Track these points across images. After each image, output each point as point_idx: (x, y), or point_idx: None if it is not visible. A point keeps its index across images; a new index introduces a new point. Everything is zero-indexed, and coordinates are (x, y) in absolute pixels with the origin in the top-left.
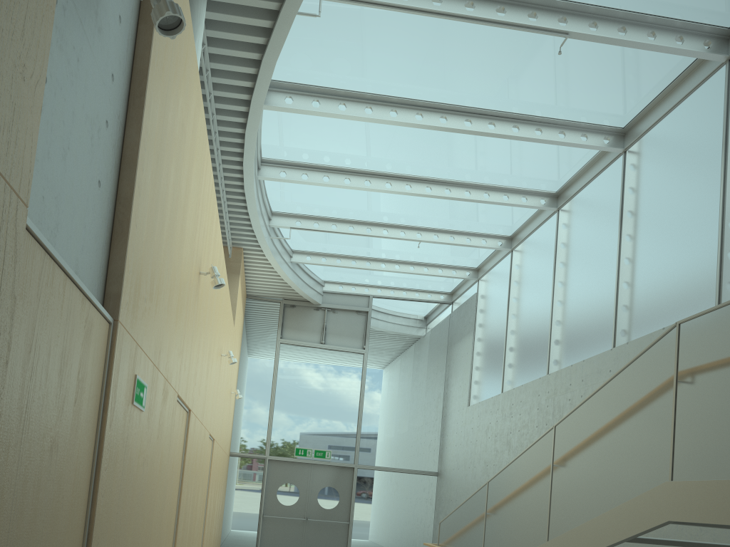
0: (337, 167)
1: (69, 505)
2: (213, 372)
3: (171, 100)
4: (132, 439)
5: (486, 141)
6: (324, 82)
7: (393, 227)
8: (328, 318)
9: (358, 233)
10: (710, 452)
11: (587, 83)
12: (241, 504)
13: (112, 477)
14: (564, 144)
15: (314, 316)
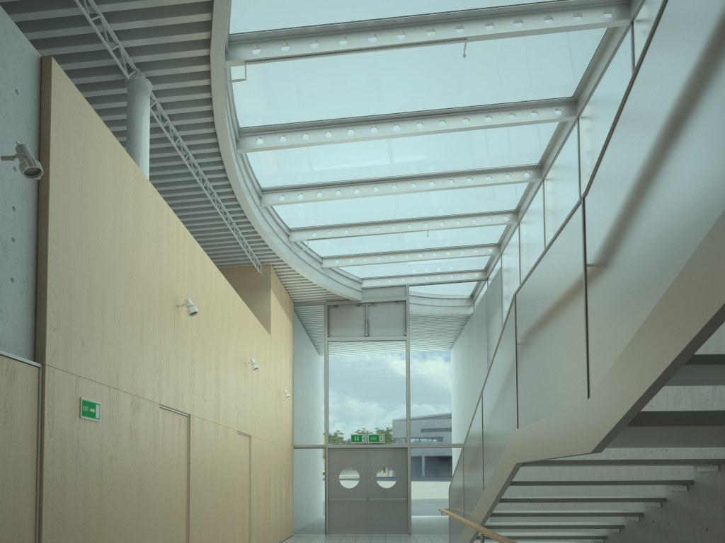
0: (327, 182)
1: (12, 487)
2: (231, 380)
3: (89, 197)
4: (86, 442)
5: (448, 135)
6: (284, 120)
7: (401, 222)
8: (369, 311)
9: (369, 233)
10: (527, 402)
11: (515, 69)
12: (308, 490)
13: (62, 469)
14: (515, 125)
15: (356, 312)
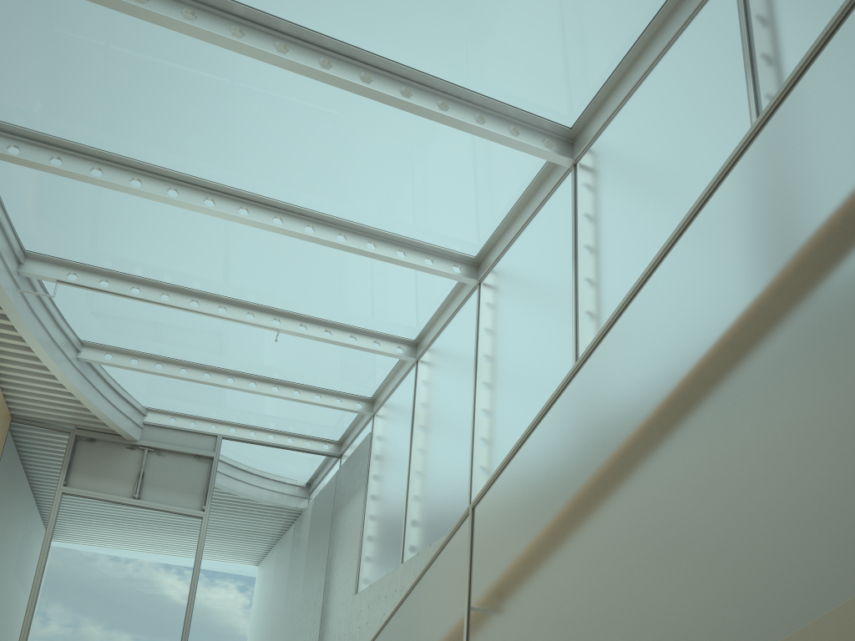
0: (118, 155)
1: None
2: None
3: None
4: None
5: (362, 127)
6: None
7: (236, 305)
8: (149, 461)
9: (177, 304)
10: None
11: (516, 8)
12: None
13: None
14: (483, 135)
15: (125, 457)
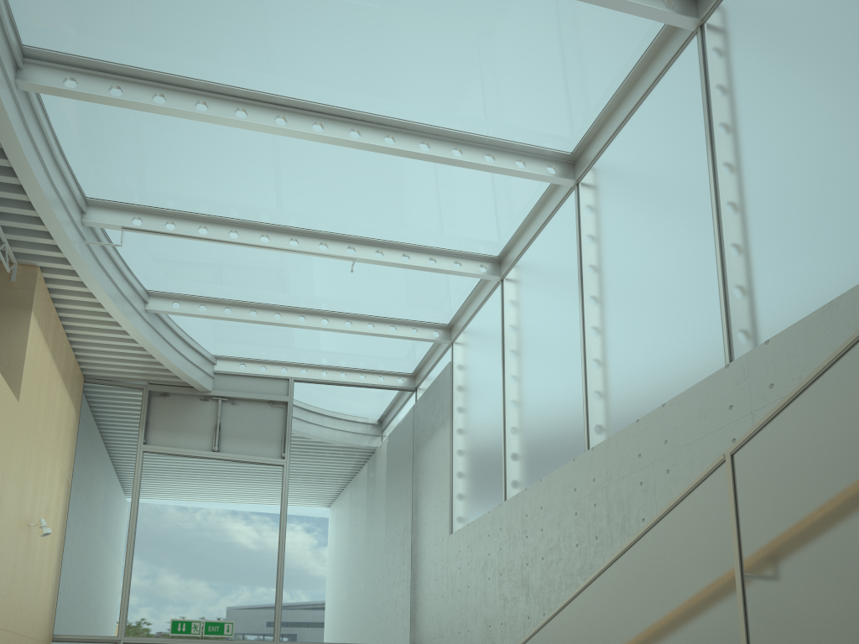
0: (180, 77)
1: None
2: None
3: None
4: None
5: (451, 10)
6: None
7: (308, 236)
8: (223, 412)
9: (247, 241)
10: None
11: None
12: None
13: None
14: (595, 1)
15: (200, 410)
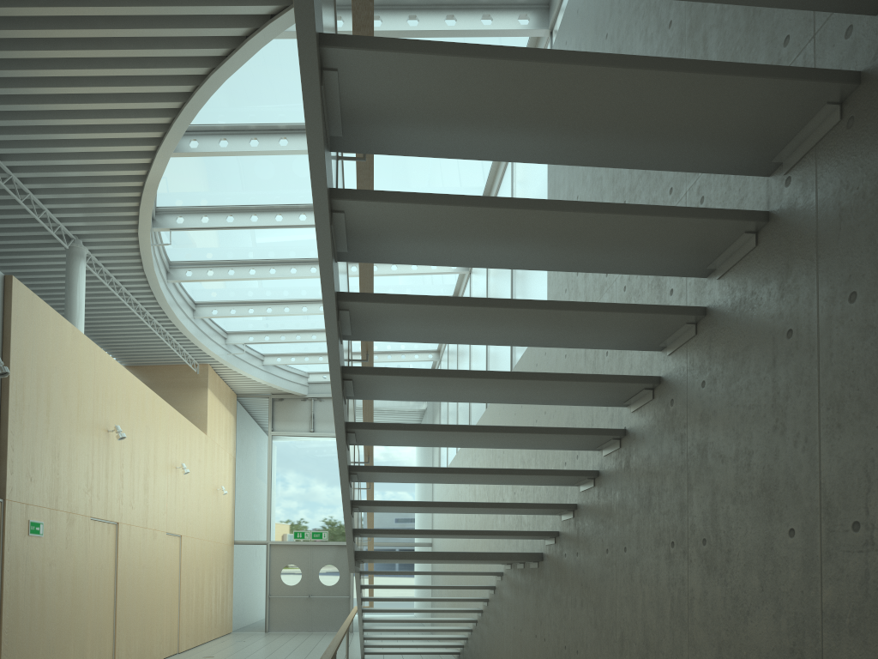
0: (258, 300)
1: None
2: (160, 485)
3: (37, 367)
4: (33, 552)
5: None
6: (211, 258)
7: None
8: (315, 406)
9: (305, 340)
10: None
11: None
12: (248, 587)
13: (16, 573)
14: (417, 274)
15: (302, 407)
